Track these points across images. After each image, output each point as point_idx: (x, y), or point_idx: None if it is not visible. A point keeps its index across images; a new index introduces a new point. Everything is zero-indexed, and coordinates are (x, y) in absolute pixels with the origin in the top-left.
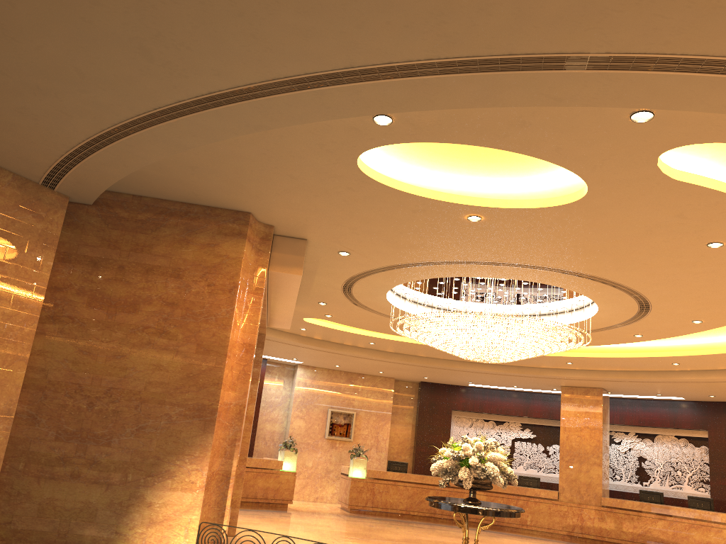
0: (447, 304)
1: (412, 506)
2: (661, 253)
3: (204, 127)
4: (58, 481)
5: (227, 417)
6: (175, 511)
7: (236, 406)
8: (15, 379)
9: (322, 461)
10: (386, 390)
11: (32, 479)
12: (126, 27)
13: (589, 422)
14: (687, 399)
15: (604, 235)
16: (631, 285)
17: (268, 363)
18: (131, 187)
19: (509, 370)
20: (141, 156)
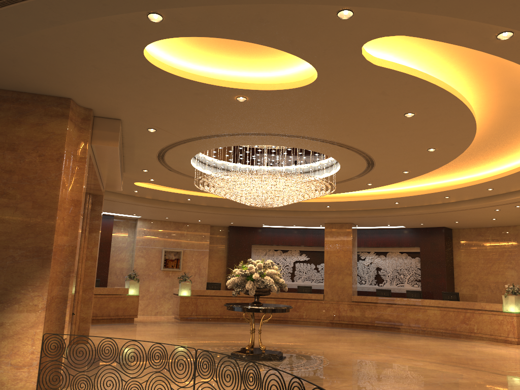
0: (237, 168)
1: (225, 312)
2: (375, 122)
3: (8, 22)
4: None
5: (62, 255)
6: (23, 327)
7: (69, 247)
8: None
9: (159, 286)
10: (204, 233)
11: None
12: None
13: (343, 246)
14: (407, 227)
15: (335, 110)
16: (359, 147)
17: (115, 219)
18: None
19: (288, 214)
20: None
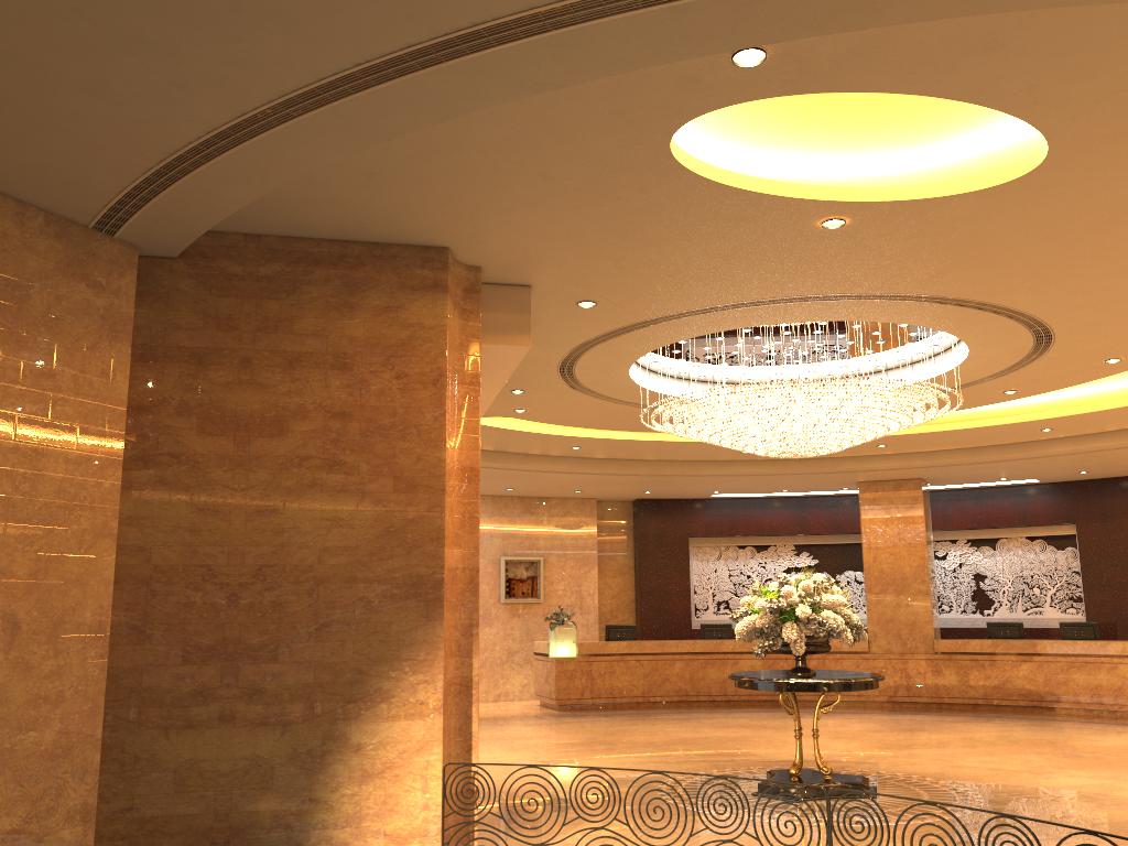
0: (714, 373)
1: (653, 689)
2: (1111, 256)
3: (438, 93)
4: (200, 730)
5: (455, 591)
6: (401, 752)
7: (465, 571)
8: (101, 570)
9: (500, 638)
10: (585, 519)
11: (155, 732)
12: None
13: (905, 532)
14: (1042, 482)
15: (1035, 233)
16: (1038, 313)
17: None
18: (245, 220)
19: (785, 467)
20: (299, 158)
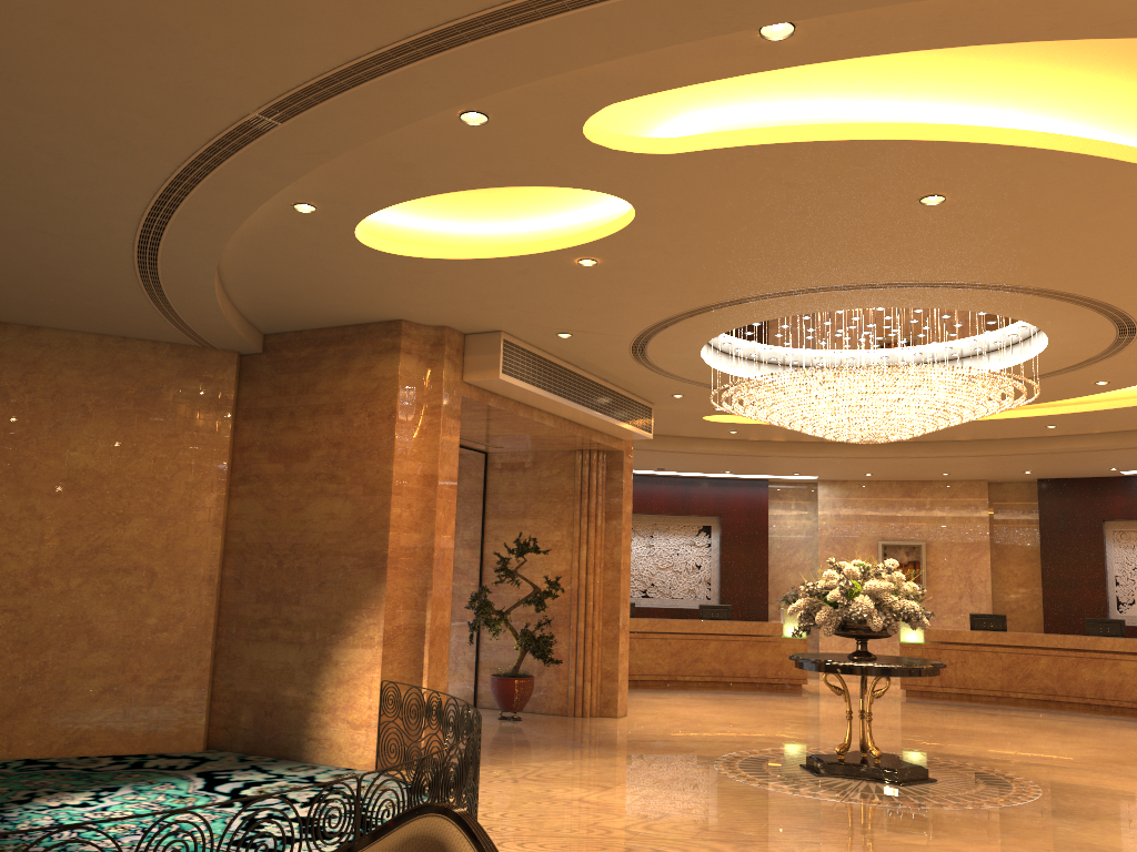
0: (851, 361)
1: (1013, 684)
2: (897, 231)
3: (185, 268)
4: (262, 643)
5: (413, 563)
6: (358, 669)
7: (423, 549)
8: (211, 545)
9: None
10: (974, 502)
11: (243, 642)
12: (11, 223)
13: None
14: None
15: (766, 234)
16: (977, 280)
17: (776, 485)
18: (281, 325)
19: (1127, 440)
20: (203, 303)
